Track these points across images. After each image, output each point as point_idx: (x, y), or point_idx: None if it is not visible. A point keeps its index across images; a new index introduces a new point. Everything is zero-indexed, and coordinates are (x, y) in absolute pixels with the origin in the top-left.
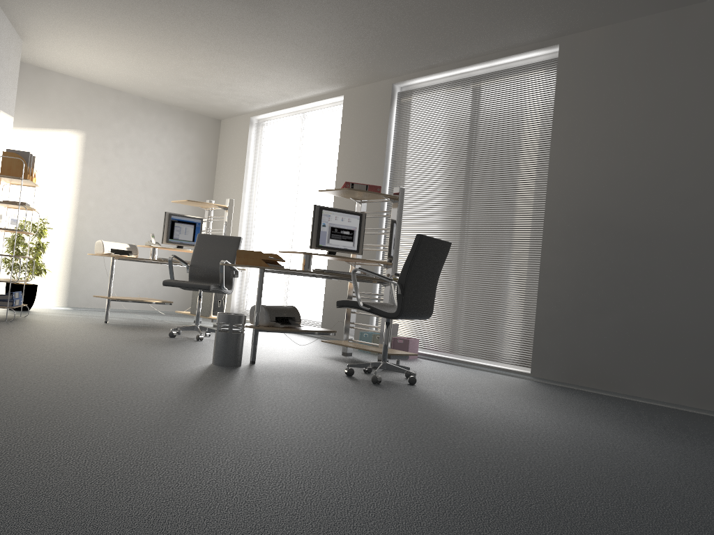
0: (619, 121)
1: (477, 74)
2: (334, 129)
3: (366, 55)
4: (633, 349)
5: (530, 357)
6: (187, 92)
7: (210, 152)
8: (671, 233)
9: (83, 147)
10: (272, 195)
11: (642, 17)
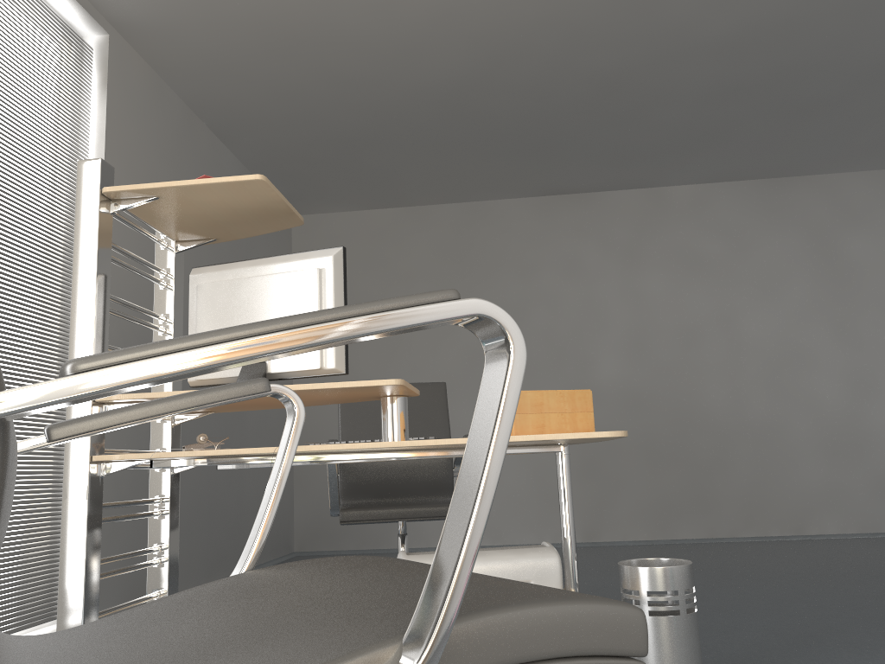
0: None
1: None
2: None
3: None
4: None
5: None
6: None
7: None
8: None
9: None
10: None
11: (172, 90)
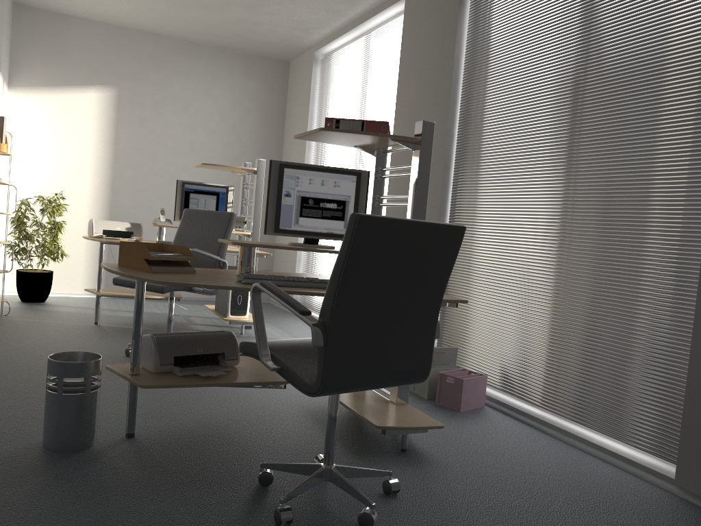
0: None
1: None
2: (396, 51)
3: None
4: None
5: (677, 444)
6: (226, 26)
7: (276, 103)
8: None
9: (115, 106)
10: (335, 152)
11: None
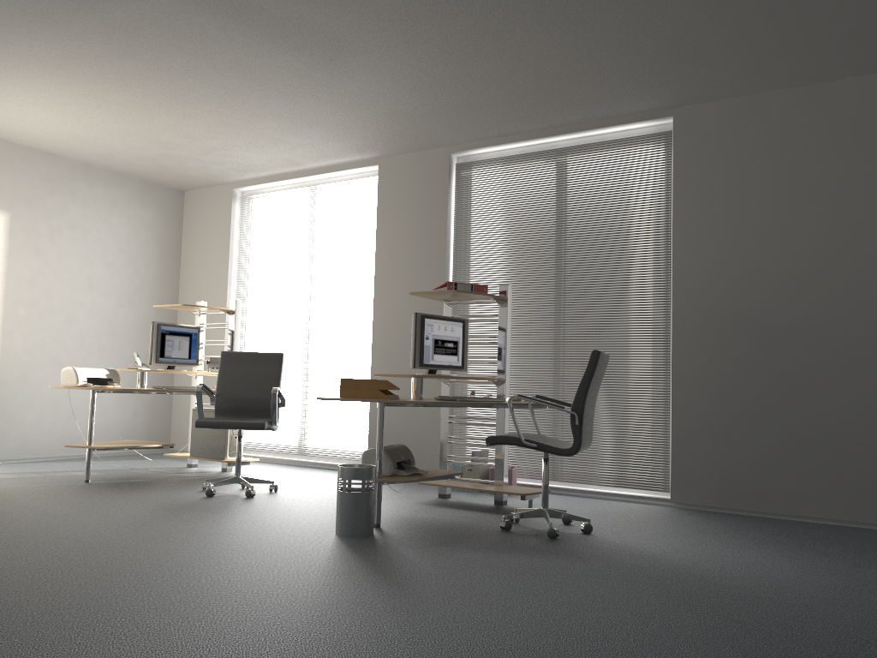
0: (756, 206)
1: (562, 145)
2: (365, 207)
3: (432, 120)
4: (797, 463)
5: (665, 479)
6: (156, 158)
7: (172, 234)
8: (829, 331)
9: (7, 233)
10: (275, 290)
11: (773, 91)
